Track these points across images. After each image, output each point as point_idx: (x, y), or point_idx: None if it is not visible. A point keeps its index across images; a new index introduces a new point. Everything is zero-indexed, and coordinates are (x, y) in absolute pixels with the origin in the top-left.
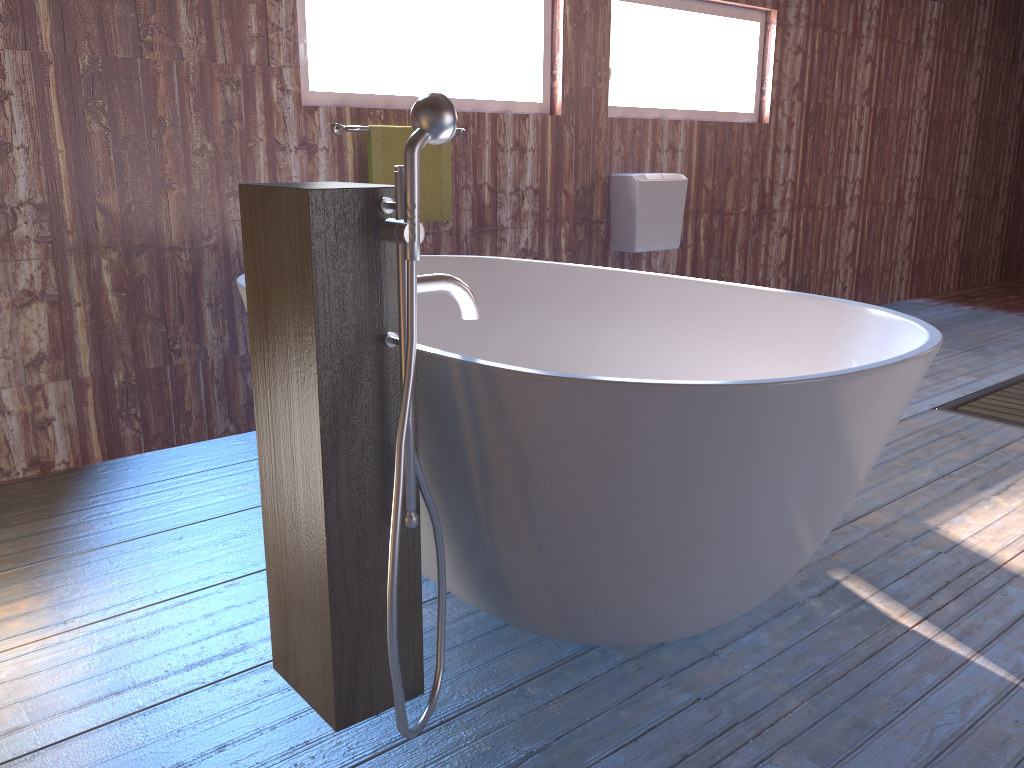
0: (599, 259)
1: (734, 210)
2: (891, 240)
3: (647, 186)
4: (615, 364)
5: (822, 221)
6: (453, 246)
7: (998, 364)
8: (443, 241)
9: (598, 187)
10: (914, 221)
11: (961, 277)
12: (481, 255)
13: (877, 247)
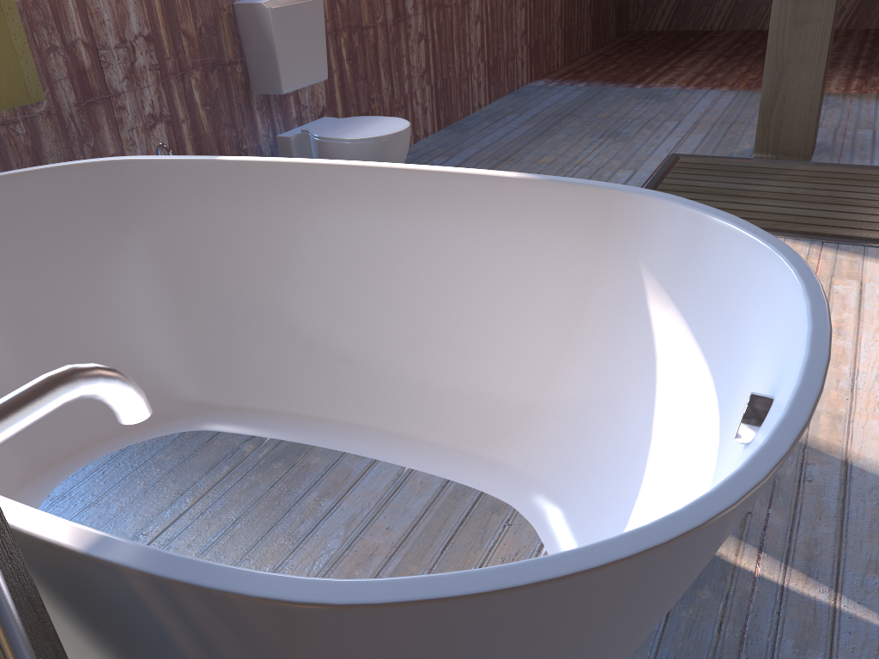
0: (243, 107)
1: (371, 22)
2: (511, 28)
3: (281, 13)
4: (321, 282)
5: (452, 19)
6: (58, 131)
7: (641, 149)
8: (42, 127)
9: (223, 21)
10: (526, 5)
11: (566, 52)
12: (99, 134)
13: (500, 37)
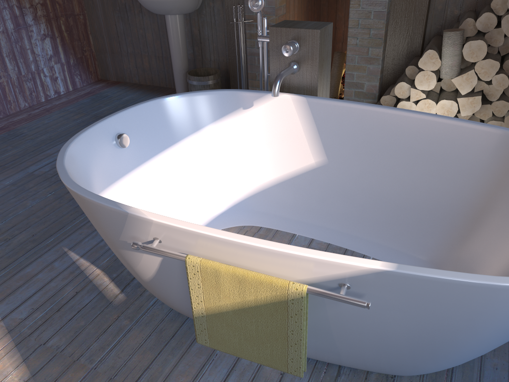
0: None
1: None
2: None
3: None
4: None
5: None
6: None
7: None
8: None
9: None
10: None
11: None
12: None
13: None
